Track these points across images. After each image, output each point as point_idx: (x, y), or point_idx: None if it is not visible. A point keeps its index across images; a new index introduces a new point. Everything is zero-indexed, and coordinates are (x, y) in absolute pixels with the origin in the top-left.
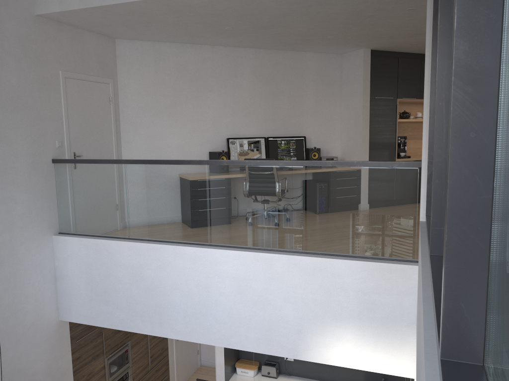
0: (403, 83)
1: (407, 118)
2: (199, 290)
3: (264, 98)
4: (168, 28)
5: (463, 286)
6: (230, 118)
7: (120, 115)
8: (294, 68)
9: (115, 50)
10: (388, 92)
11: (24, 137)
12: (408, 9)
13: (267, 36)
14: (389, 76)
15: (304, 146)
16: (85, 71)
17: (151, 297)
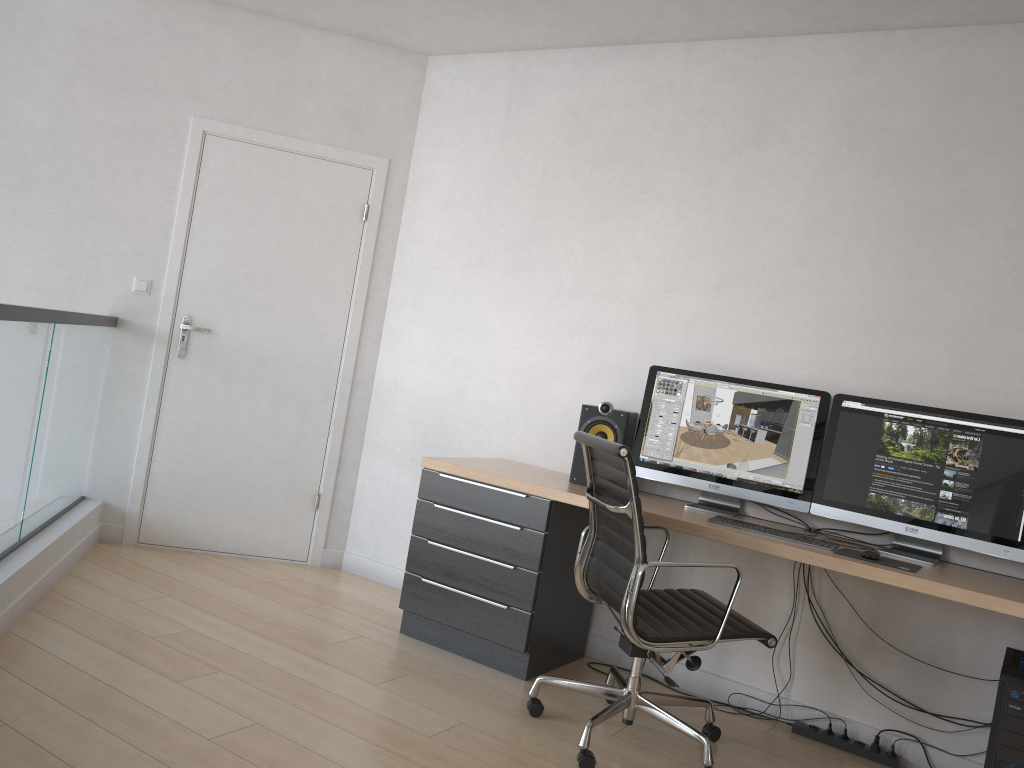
0: None
1: None
2: None
3: (870, 234)
4: None
5: None
6: (707, 301)
7: (395, 259)
8: None
9: (419, 86)
10: None
11: (35, 247)
12: None
13: None
14: None
15: None
16: (283, 126)
17: None
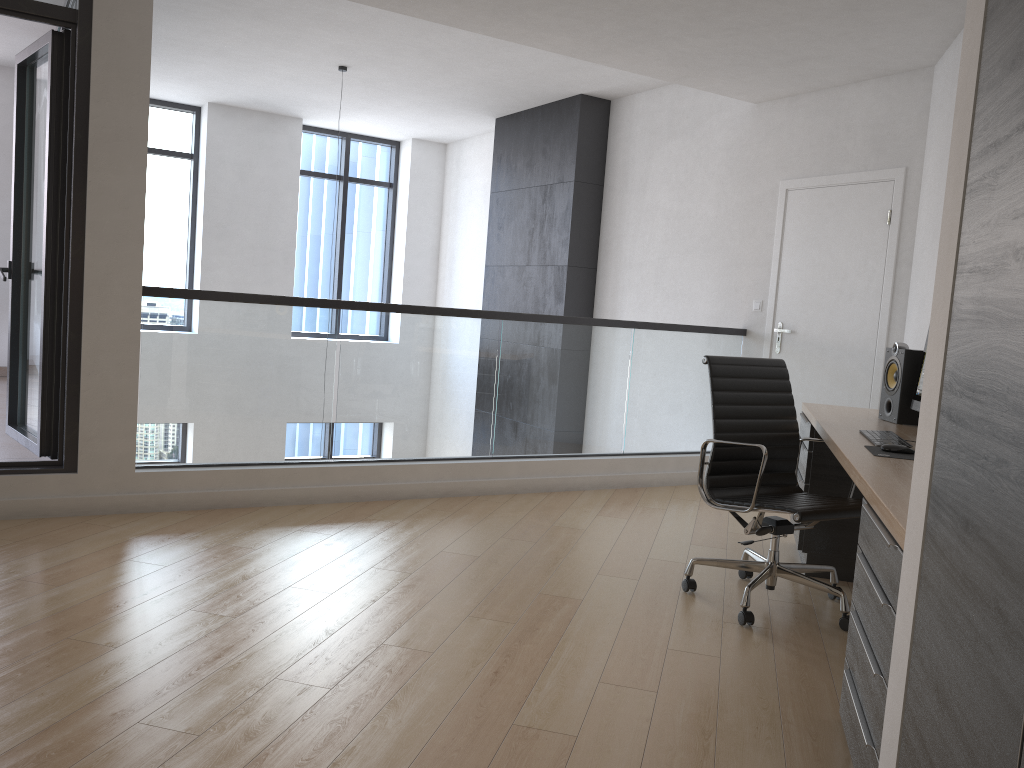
0: None
1: None
2: None
3: None
4: (778, 37)
5: None
6: None
7: (913, 251)
8: None
9: (927, 96)
10: None
11: (709, 291)
12: None
13: None
14: None
15: None
16: (832, 167)
17: None
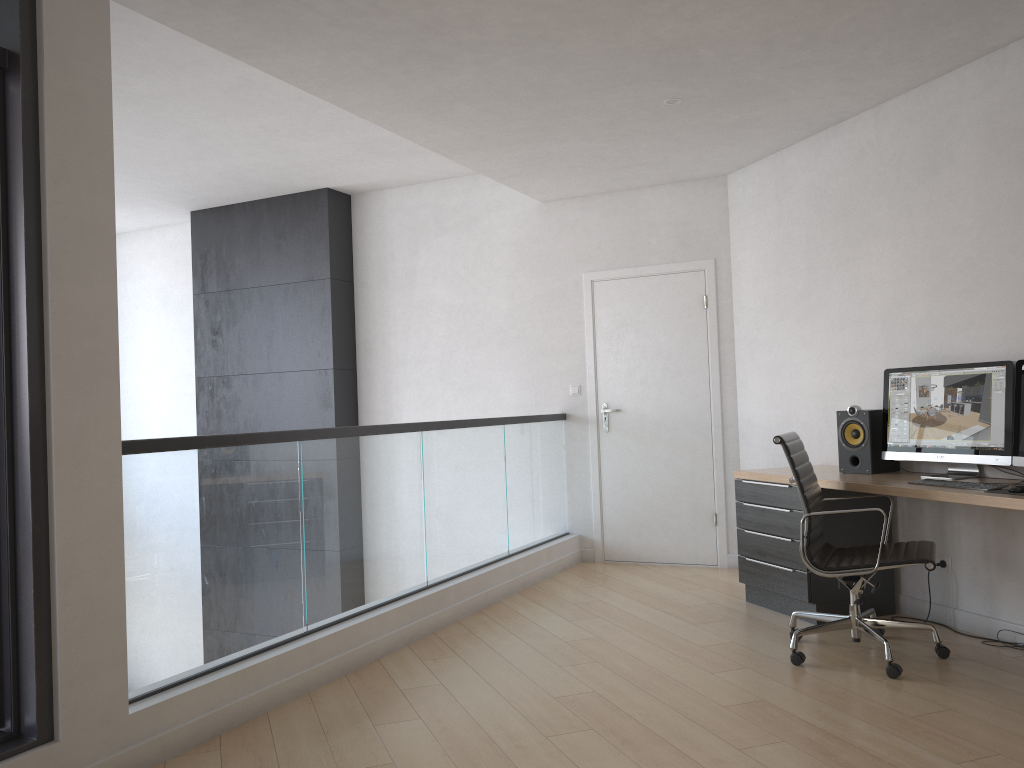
0: None
1: None
2: None
3: None
4: (647, 145)
5: None
6: (925, 307)
7: (734, 329)
8: None
9: (724, 199)
10: None
11: (514, 380)
12: None
13: (805, 53)
14: None
15: None
16: (638, 260)
17: None
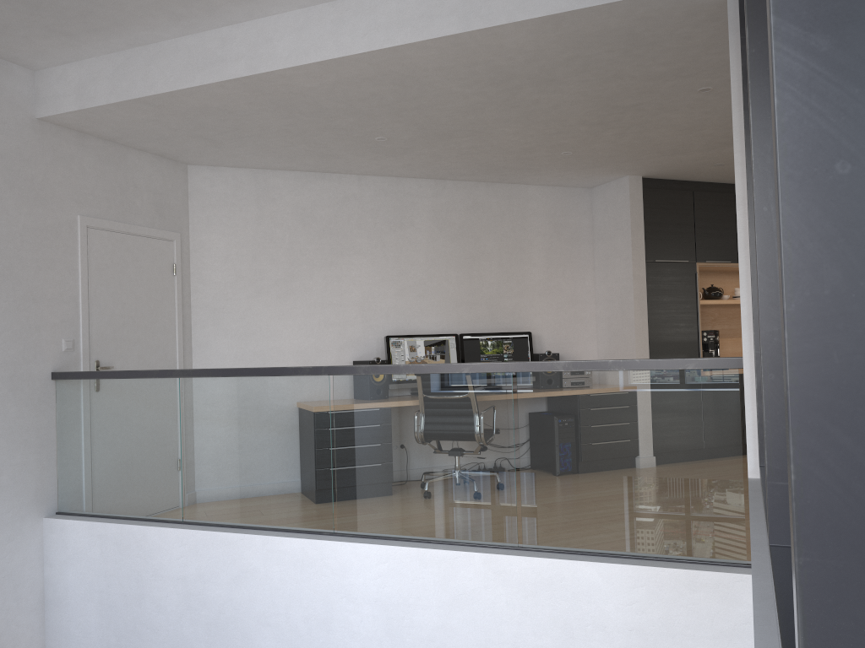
0: (705, 234)
1: (718, 299)
2: (310, 627)
3: (453, 266)
4: (274, 140)
5: (858, 626)
6: (393, 301)
7: (191, 297)
8: (507, 212)
9: (186, 184)
10: (679, 250)
11: None
12: (700, 90)
13: (453, 154)
14: (679, 222)
15: (529, 350)
16: (127, 217)
17: (220, 643)
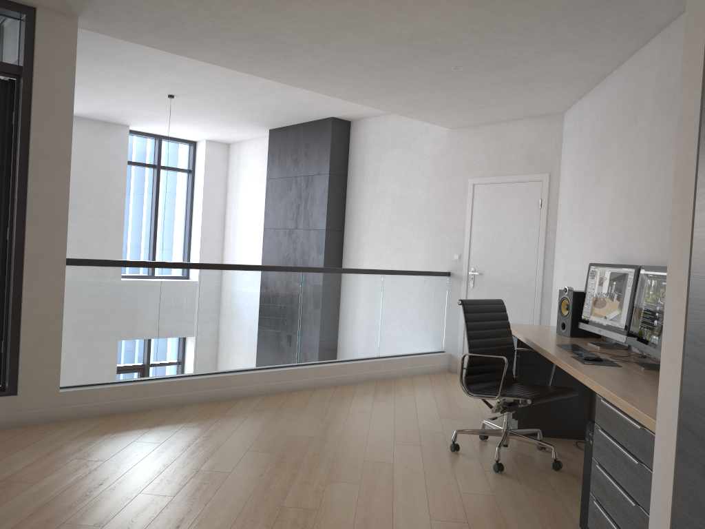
0: None
1: None
2: None
3: (664, 158)
4: (476, 94)
5: None
6: (622, 219)
7: (556, 224)
8: None
9: (560, 130)
10: None
11: (424, 247)
12: None
13: (513, 36)
14: None
15: None
16: (503, 171)
17: None
